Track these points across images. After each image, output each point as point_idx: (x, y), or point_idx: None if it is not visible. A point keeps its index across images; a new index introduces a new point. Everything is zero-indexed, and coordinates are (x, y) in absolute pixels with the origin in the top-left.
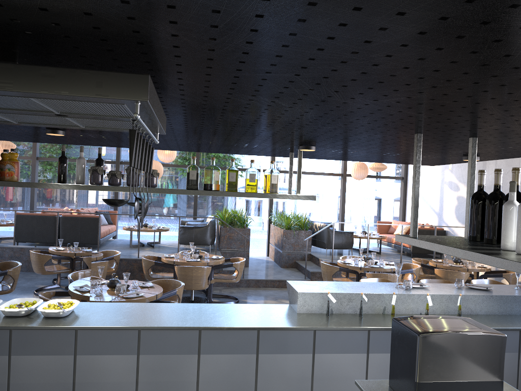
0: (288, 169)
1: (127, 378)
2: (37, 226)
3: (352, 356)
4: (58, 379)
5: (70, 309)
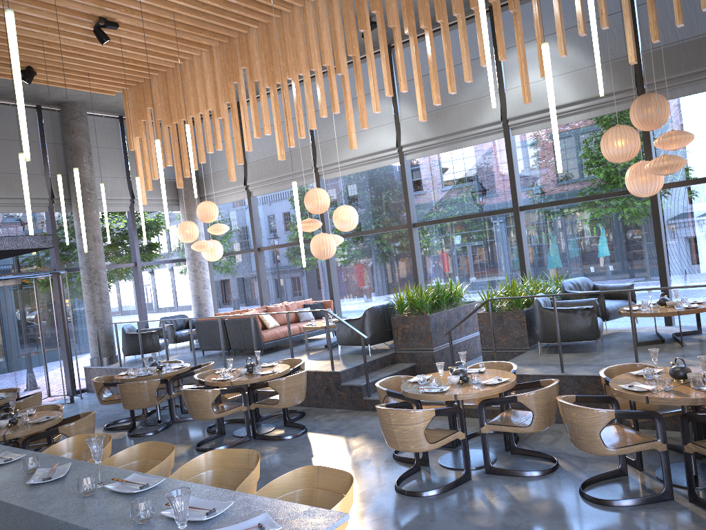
0: (548, 199)
1: None
2: (210, 332)
3: None
4: None
5: None
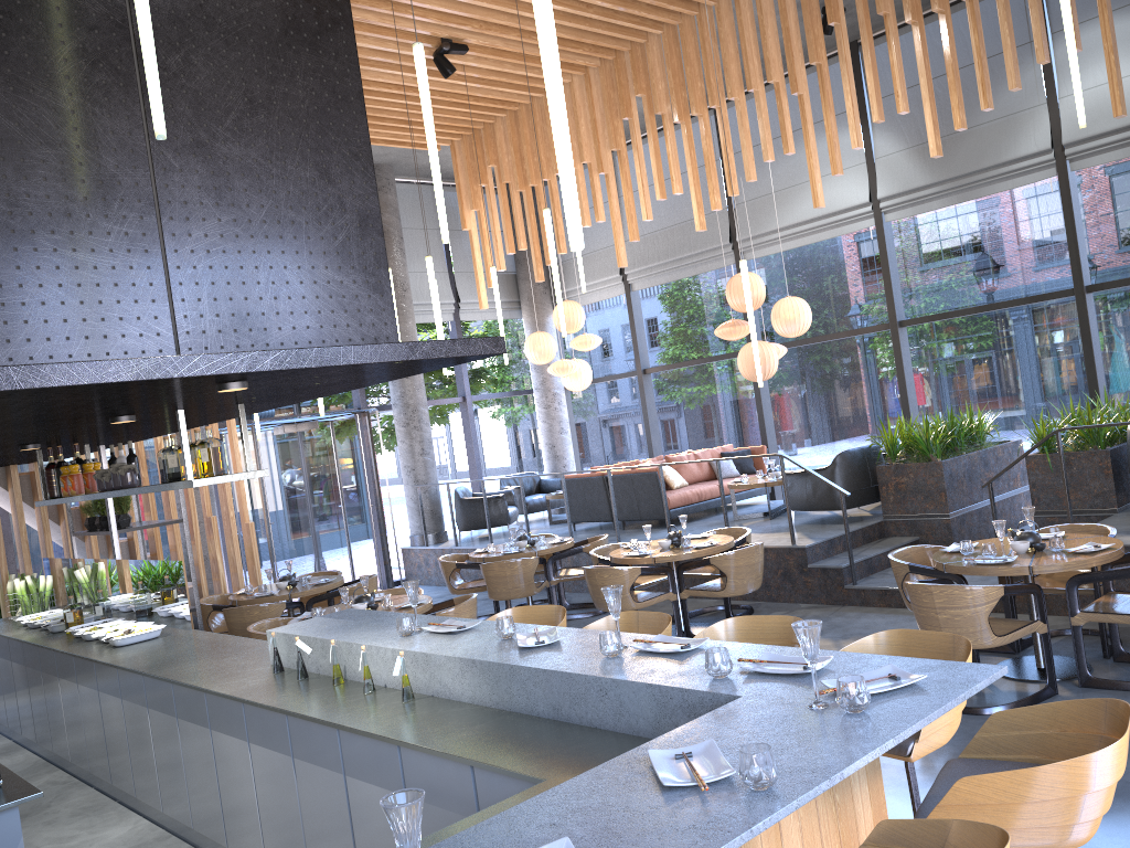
0: None
1: (121, 726)
2: (585, 495)
3: (238, 743)
4: (97, 715)
5: (121, 637)
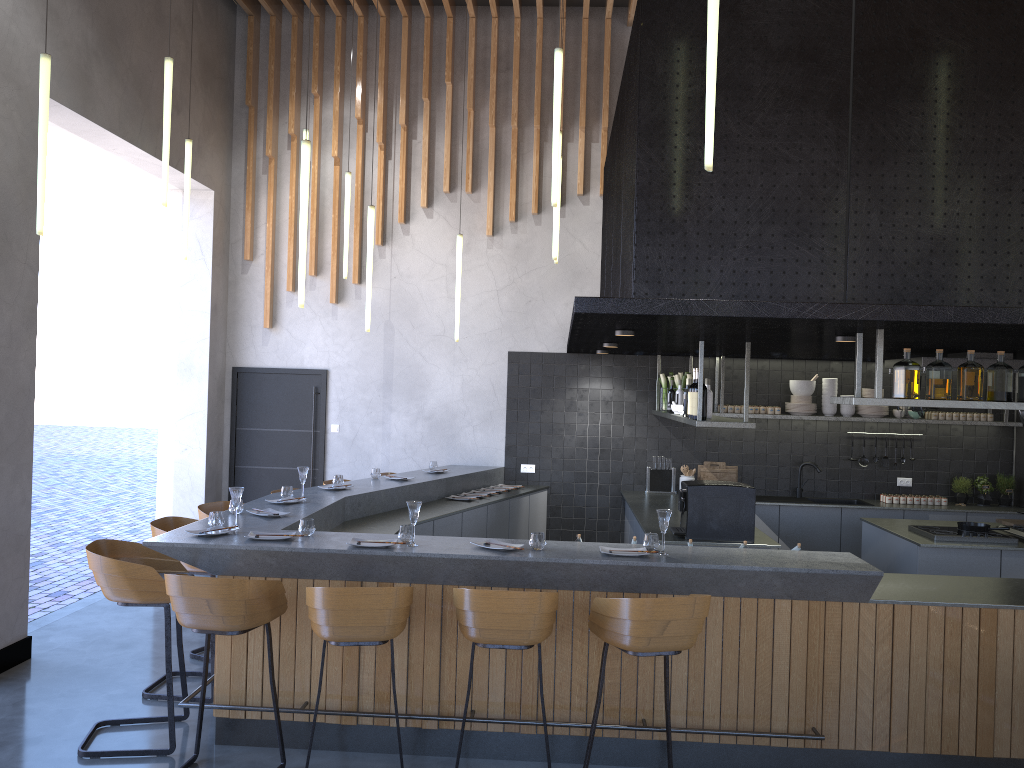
0: None
1: None
2: None
3: None
4: None
5: None
